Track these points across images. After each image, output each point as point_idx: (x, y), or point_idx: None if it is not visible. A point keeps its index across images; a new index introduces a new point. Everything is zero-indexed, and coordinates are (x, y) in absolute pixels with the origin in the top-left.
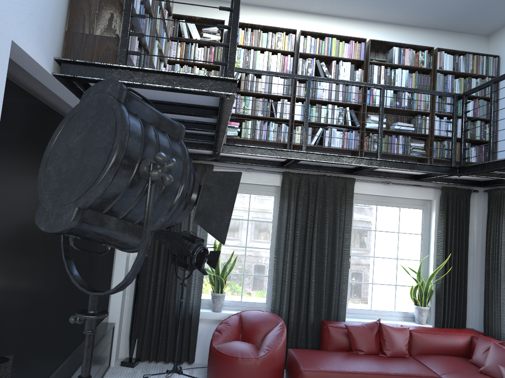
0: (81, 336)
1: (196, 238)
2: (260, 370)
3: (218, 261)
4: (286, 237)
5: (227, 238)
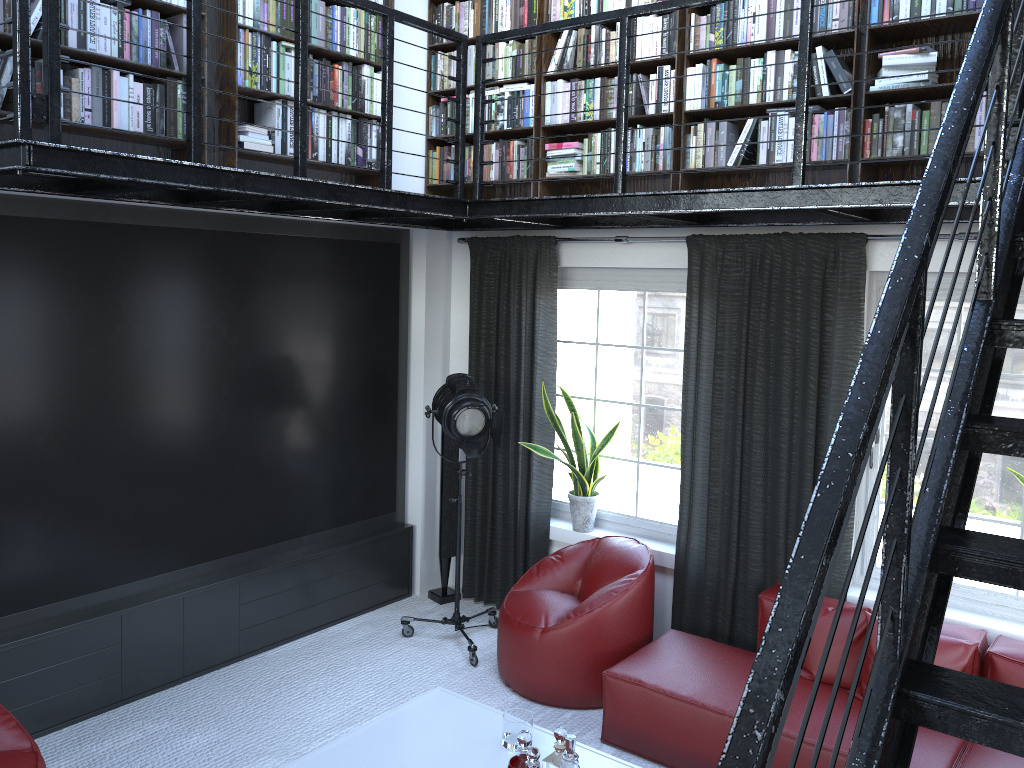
0: (265, 535)
1: (459, 388)
2: (545, 653)
3: (561, 431)
4: (696, 386)
5: (607, 387)
